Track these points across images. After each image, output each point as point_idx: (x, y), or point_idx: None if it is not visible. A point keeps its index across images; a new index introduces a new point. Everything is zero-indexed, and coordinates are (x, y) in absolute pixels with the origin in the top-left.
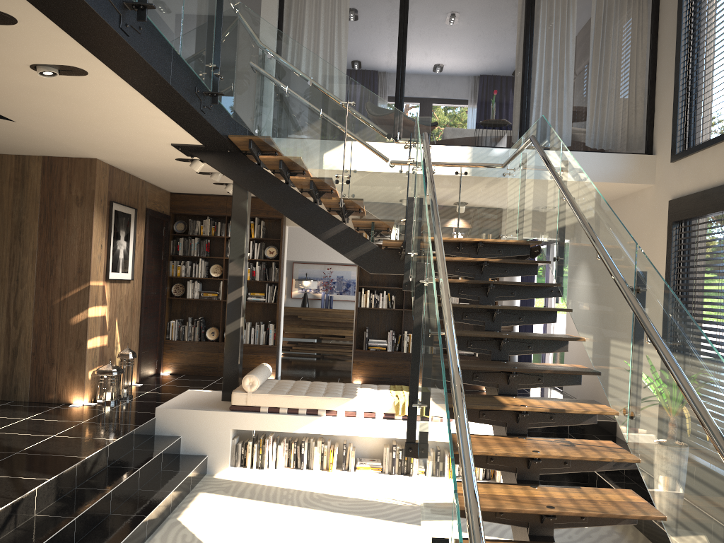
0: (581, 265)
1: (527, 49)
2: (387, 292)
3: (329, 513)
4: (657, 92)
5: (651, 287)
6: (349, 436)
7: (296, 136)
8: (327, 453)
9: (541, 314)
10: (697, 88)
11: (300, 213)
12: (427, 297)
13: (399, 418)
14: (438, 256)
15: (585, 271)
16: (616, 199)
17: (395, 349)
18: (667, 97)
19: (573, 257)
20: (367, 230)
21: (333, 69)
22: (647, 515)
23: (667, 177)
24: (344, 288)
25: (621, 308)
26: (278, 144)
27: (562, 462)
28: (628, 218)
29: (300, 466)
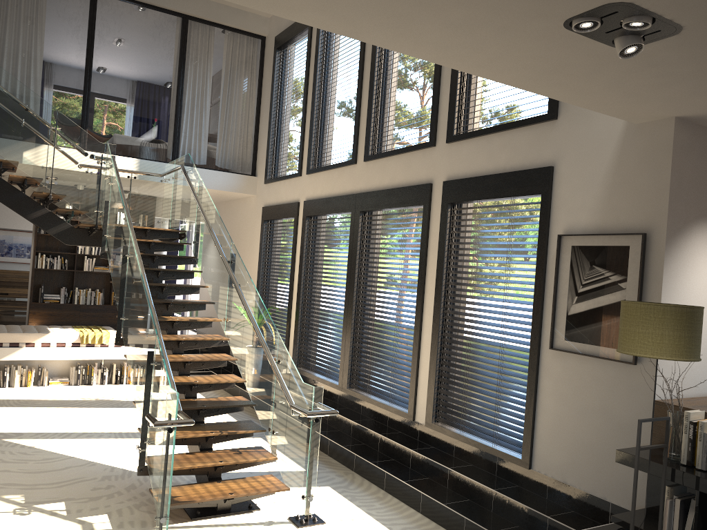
0: (207, 247)
1: (179, 97)
2: (61, 256)
3: (38, 408)
4: (259, 137)
5: (236, 261)
6: (42, 362)
7: (15, 147)
8: (25, 374)
9: (186, 274)
10: (280, 141)
11: (10, 198)
12: (130, 263)
13: (84, 346)
14: (133, 242)
15: (209, 251)
16: (235, 199)
17: (67, 302)
18: (264, 142)
19: (204, 243)
20: (64, 214)
21: (45, 103)
22: (230, 358)
23: (262, 192)
24: (6, 250)
25: (225, 270)
26: (0, 151)
27: (195, 344)
28: (241, 213)
29: (4, 385)
